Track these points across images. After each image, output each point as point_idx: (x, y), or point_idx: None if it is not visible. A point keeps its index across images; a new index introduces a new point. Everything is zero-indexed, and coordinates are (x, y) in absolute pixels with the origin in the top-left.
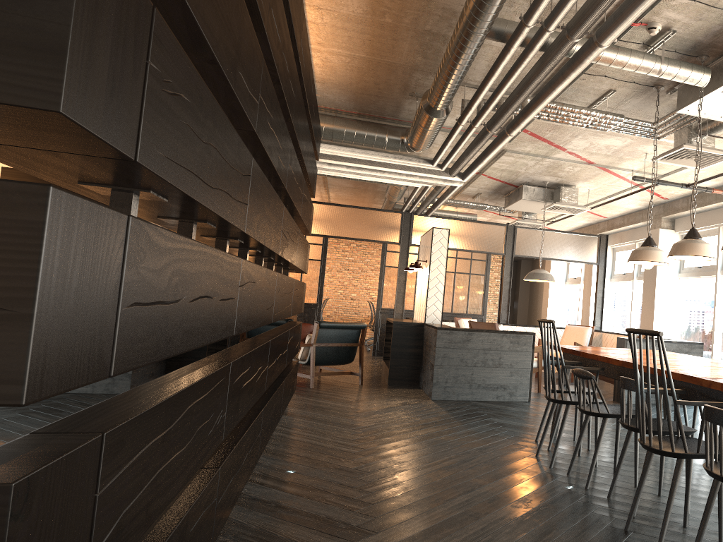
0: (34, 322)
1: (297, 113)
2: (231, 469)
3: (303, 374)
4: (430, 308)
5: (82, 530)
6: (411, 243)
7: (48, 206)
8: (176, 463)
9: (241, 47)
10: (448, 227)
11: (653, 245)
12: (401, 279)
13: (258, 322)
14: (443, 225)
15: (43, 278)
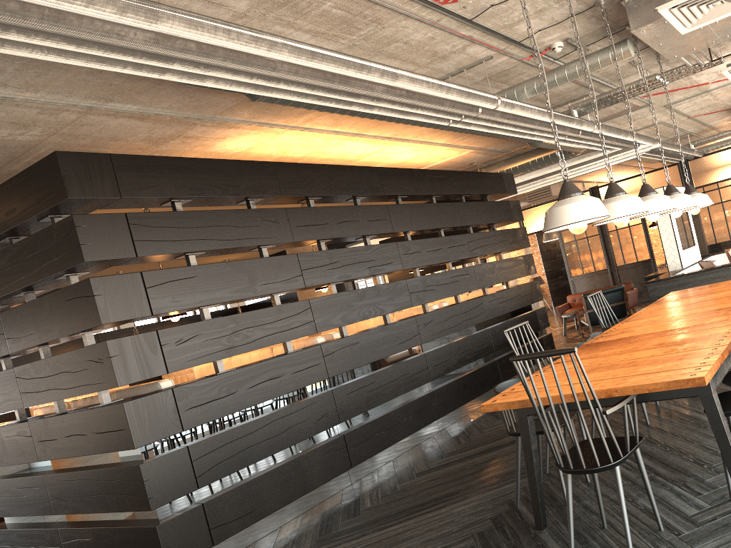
0: (131, 431)
1: (404, 219)
2: (369, 431)
3: (588, 333)
4: (669, 258)
5: (187, 471)
6: (694, 187)
7: (124, 407)
8: (268, 442)
9: (255, 276)
10: (723, 159)
11: (688, 193)
12: (696, 222)
13: (382, 355)
14: (717, 159)
15: (130, 421)
